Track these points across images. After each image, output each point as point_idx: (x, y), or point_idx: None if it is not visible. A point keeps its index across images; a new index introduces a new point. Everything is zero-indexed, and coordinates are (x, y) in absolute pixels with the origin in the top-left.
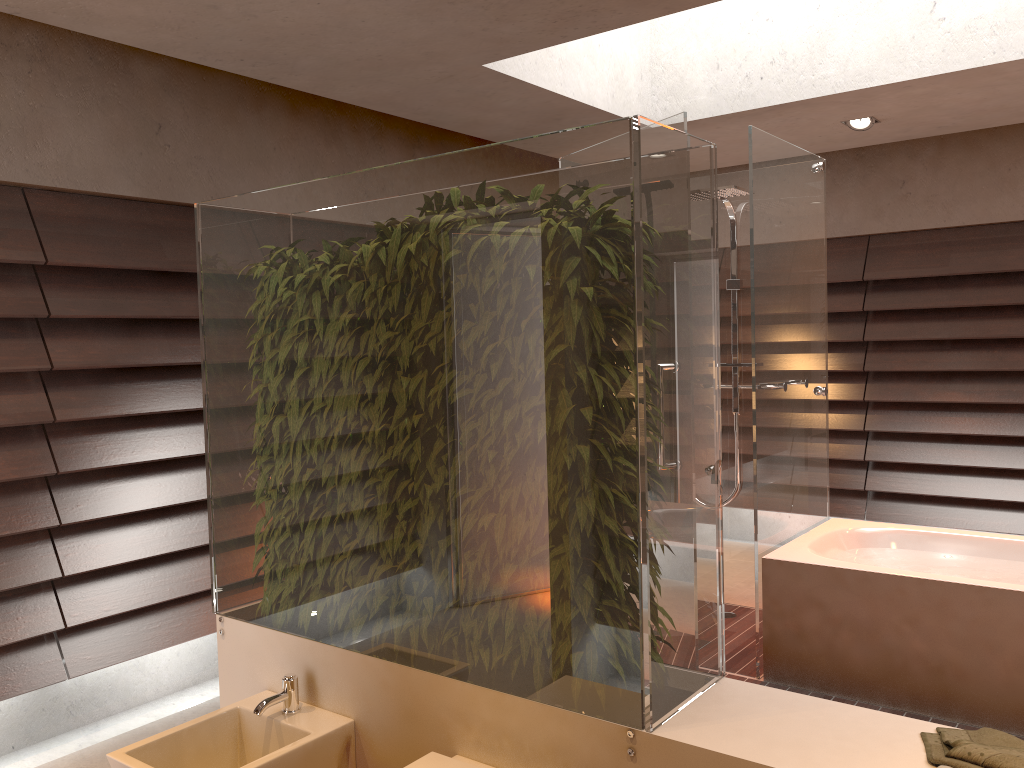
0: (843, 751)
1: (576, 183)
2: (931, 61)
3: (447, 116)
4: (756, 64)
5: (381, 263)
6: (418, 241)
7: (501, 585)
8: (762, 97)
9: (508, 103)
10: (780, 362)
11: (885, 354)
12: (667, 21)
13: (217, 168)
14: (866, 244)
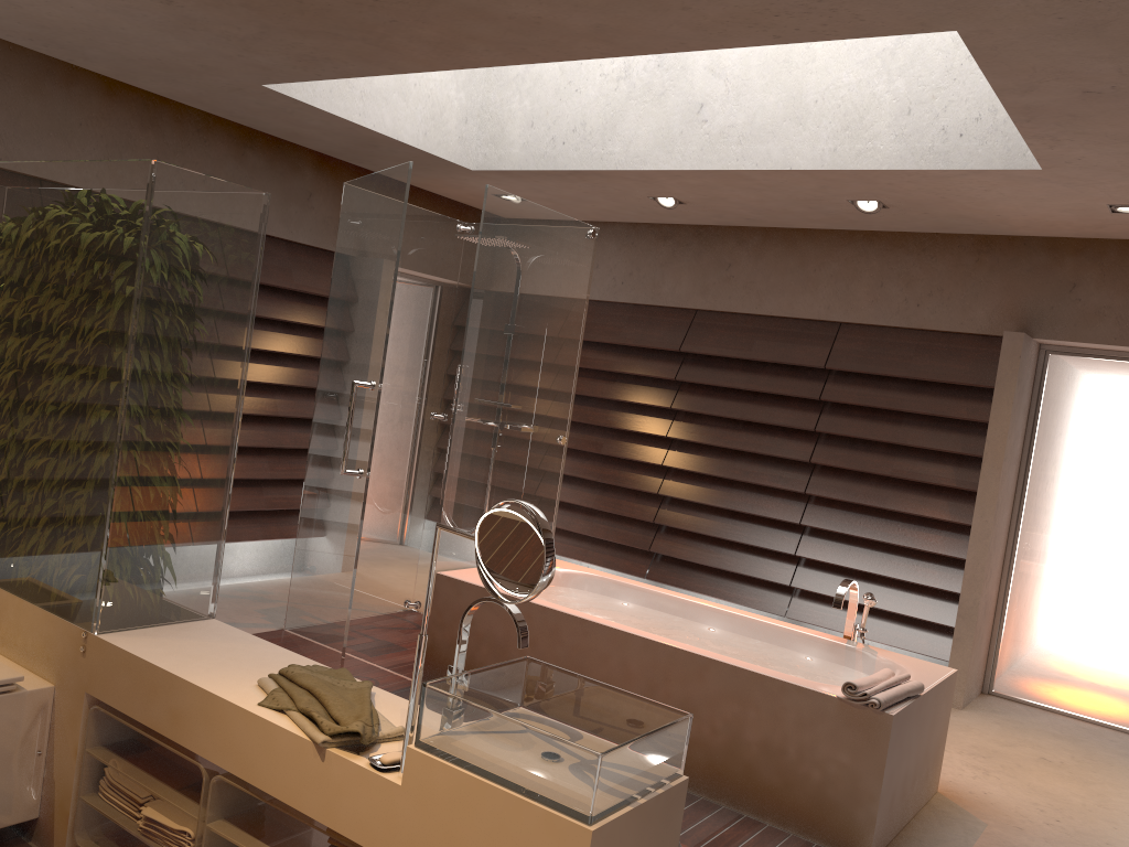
0: (220, 664)
1: (117, 203)
2: (691, 157)
3: (265, 124)
4: (562, 129)
5: (5, 240)
6: (28, 227)
7: (34, 512)
8: (561, 161)
9: (314, 123)
10: (497, 402)
11: (688, 425)
12: (500, 73)
13: (11, 133)
14: (692, 318)
